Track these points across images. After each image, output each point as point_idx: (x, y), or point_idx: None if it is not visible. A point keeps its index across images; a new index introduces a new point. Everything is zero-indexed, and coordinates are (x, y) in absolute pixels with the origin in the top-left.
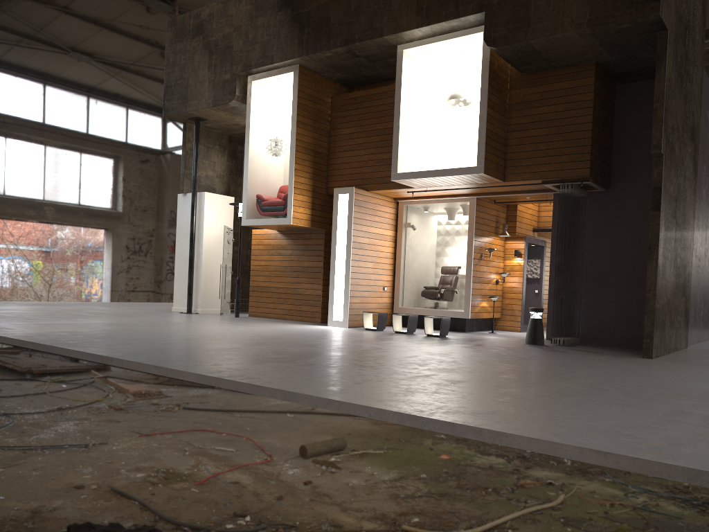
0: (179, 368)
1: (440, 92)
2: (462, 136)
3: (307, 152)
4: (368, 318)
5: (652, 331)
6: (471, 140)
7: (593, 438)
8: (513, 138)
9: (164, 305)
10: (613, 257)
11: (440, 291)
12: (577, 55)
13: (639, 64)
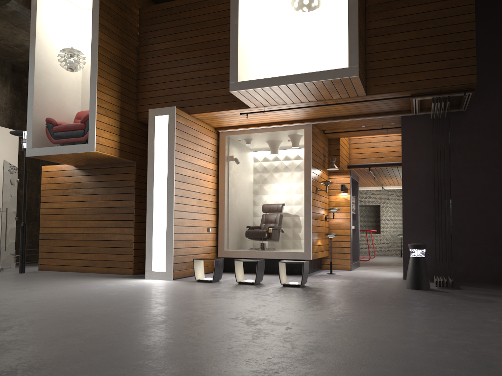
0: None
1: (270, 5)
2: (297, 53)
3: (112, 65)
4: (199, 266)
5: None
6: (308, 58)
7: None
8: (374, 45)
9: None
10: (476, 184)
11: (268, 230)
12: None
13: None
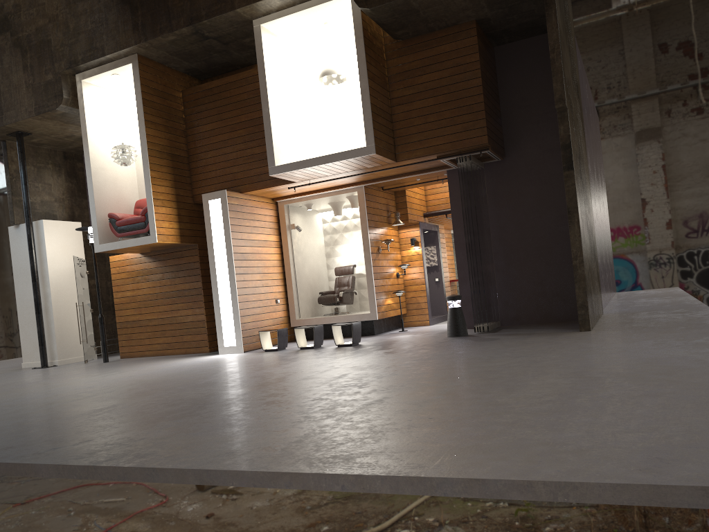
0: (27, 460)
1: (307, 73)
2: (339, 119)
3: (162, 156)
4: (265, 337)
5: (586, 301)
6: (350, 123)
7: (694, 463)
8: (399, 113)
9: (13, 362)
10: (520, 229)
11: (339, 294)
12: (457, 11)
13: (519, 19)
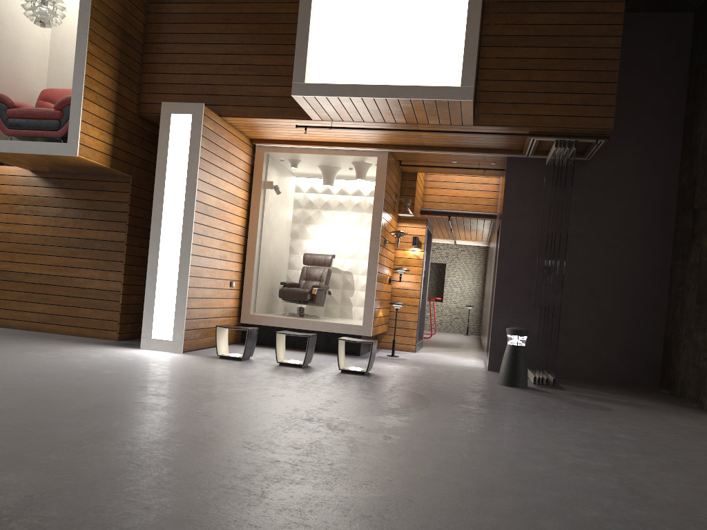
0: None
1: None
2: (380, 50)
3: (110, 27)
4: (222, 337)
5: None
6: (395, 60)
7: None
8: (491, 58)
9: None
10: (590, 256)
11: (311, 290)
12: None
13: None
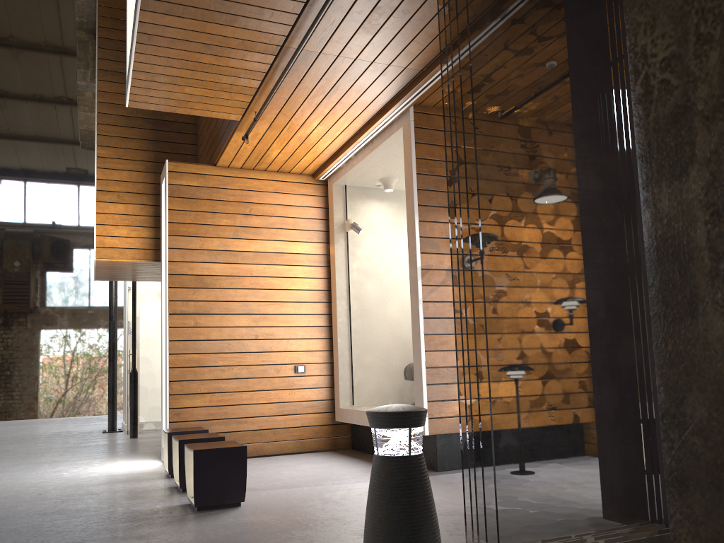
0: None
1: None
2: None
3: (132, 123)
4: None
5: None
6: None
7: None
8: None
9: None
10: None
11: None
12: None
13: None
